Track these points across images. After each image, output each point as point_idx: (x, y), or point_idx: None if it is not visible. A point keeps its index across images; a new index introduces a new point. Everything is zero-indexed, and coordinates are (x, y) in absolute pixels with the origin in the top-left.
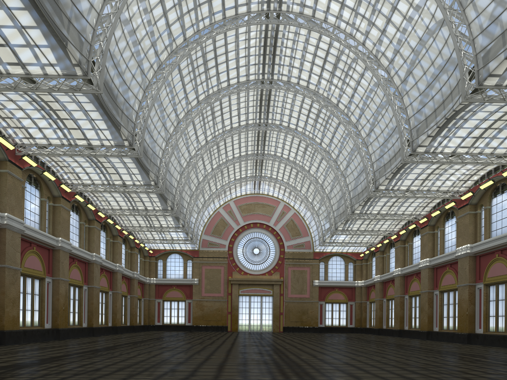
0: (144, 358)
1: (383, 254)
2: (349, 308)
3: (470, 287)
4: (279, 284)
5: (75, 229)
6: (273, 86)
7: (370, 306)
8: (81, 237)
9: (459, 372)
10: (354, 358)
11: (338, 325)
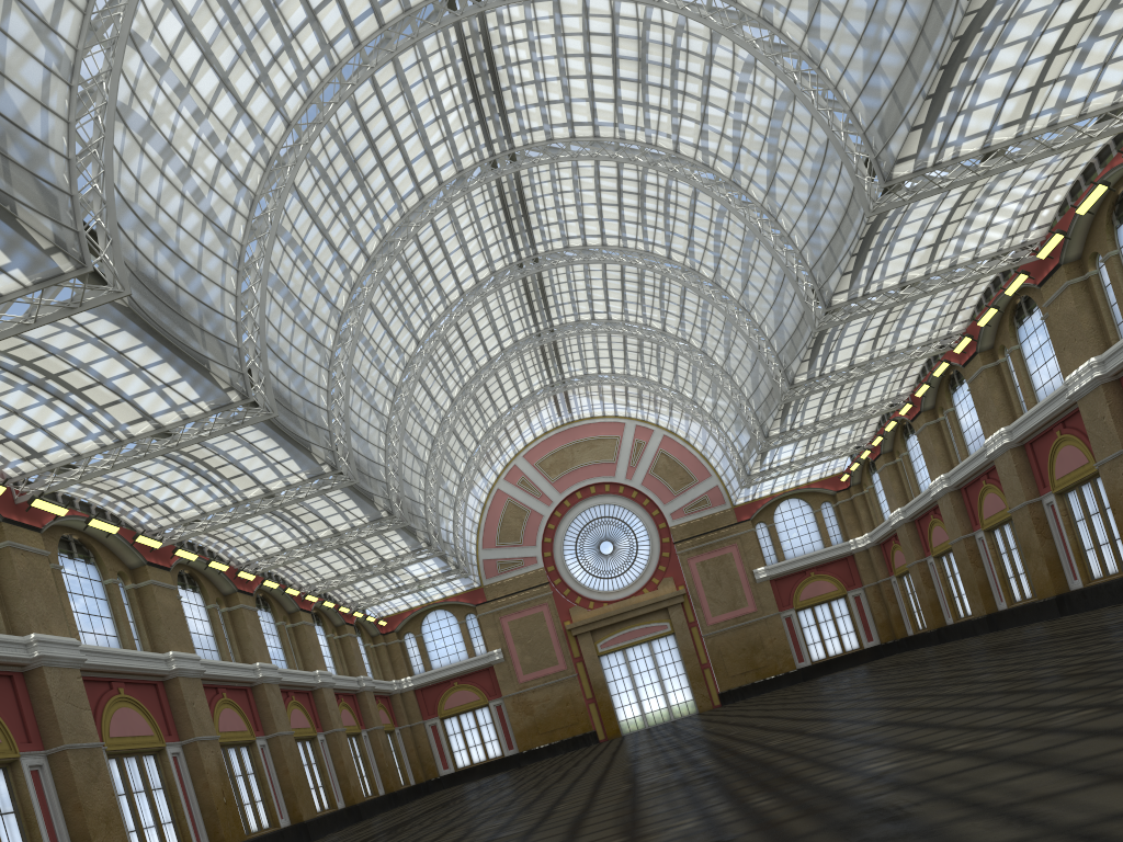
0: None
1: (893, 458)
2: (855, 605)
3: None
4: (681, 602)
5: (200, 625)
6: (519, 165)
7: (902, 585)
8: (220, 636)
9: None
10: (900, 708)
11: (842, 651)
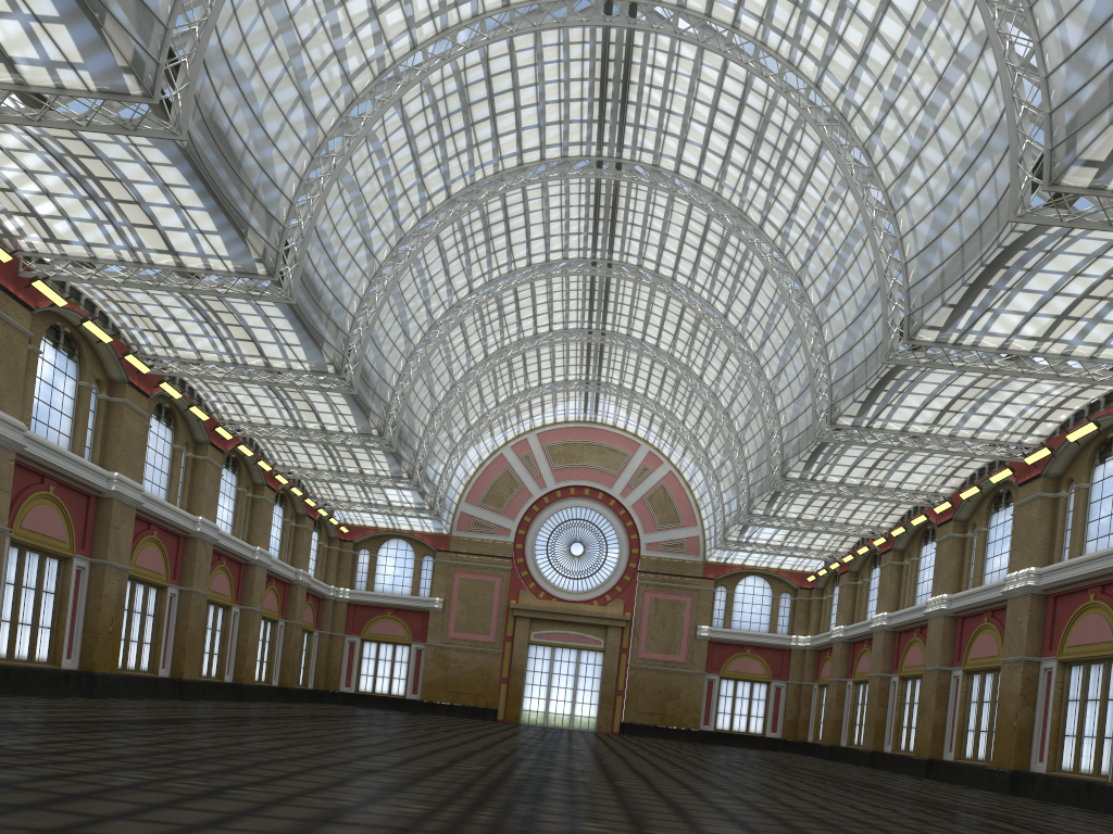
0: (212, 744)
1: (856, 580)
2: (774, 695)
3: (1028, 666)
4: (622, 626)
5: (159, 460)
6: (620, 175)
7: (820, 694)
8: (174, 478)
9: None
10: (698, 793)
11: (746, 730)
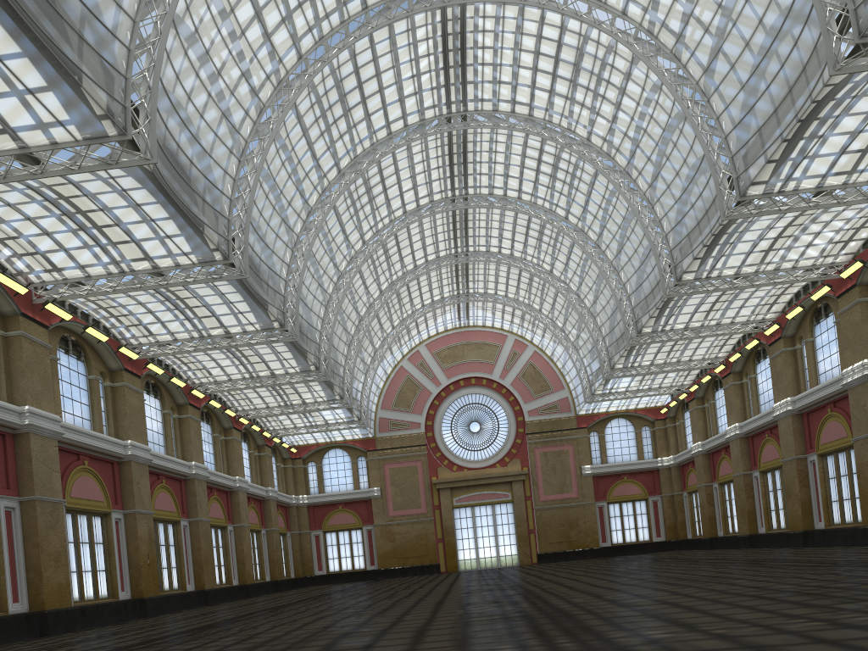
0: (281, 633)
1: (703, 403)
2: (652, 508)
3: None
4: (522, 479)
5: (155, 424)
6: (468, 124)
7: (690, 500)
8: (168, 436)
9: None
10: (675, 592)
11: (636, 540)
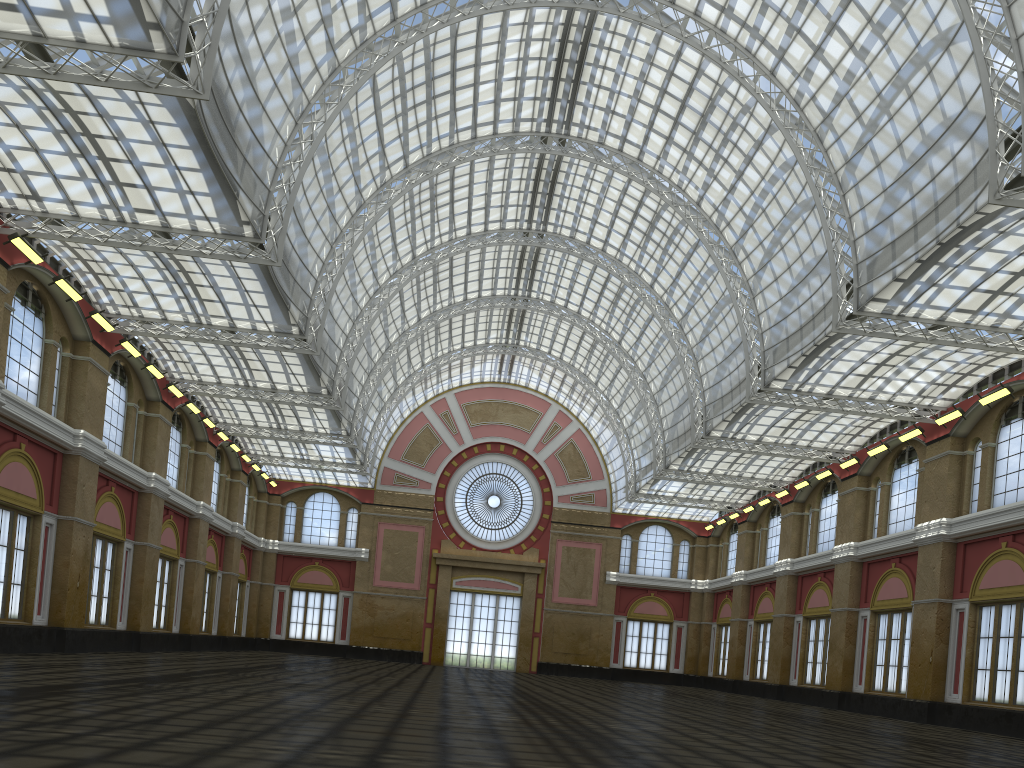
0: (260, 704)
1: (754, 529)
2: (676, 634)
3: (941, 607)
4: (537, 573)
5: (115, 417)
6: (567, 151)
7: (719, 633)
8: (129, 435)
9: None
10: (723, 737)
11: (651, 667)
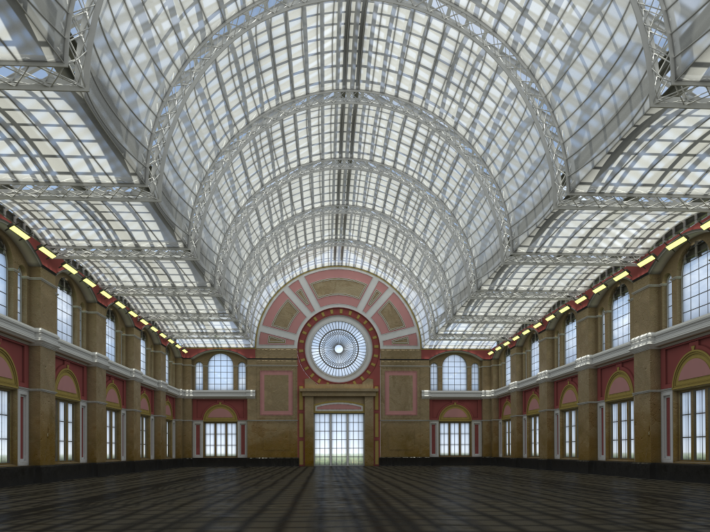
0: (160, 511)
1: (521, 351)
2: (474, 429)
3: (653, 395)
4: (373, 396)
5: (65, 317)
6: (359, 101)
7: (504, 426)
8: (76, 328)
9: (666, 527)
10: (492, 505)
11: (459, 454)
